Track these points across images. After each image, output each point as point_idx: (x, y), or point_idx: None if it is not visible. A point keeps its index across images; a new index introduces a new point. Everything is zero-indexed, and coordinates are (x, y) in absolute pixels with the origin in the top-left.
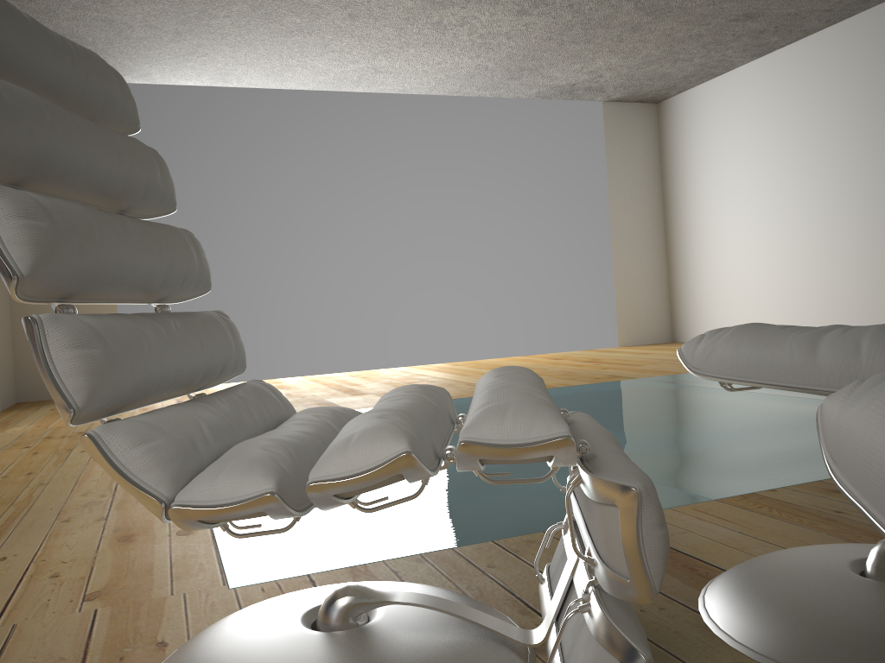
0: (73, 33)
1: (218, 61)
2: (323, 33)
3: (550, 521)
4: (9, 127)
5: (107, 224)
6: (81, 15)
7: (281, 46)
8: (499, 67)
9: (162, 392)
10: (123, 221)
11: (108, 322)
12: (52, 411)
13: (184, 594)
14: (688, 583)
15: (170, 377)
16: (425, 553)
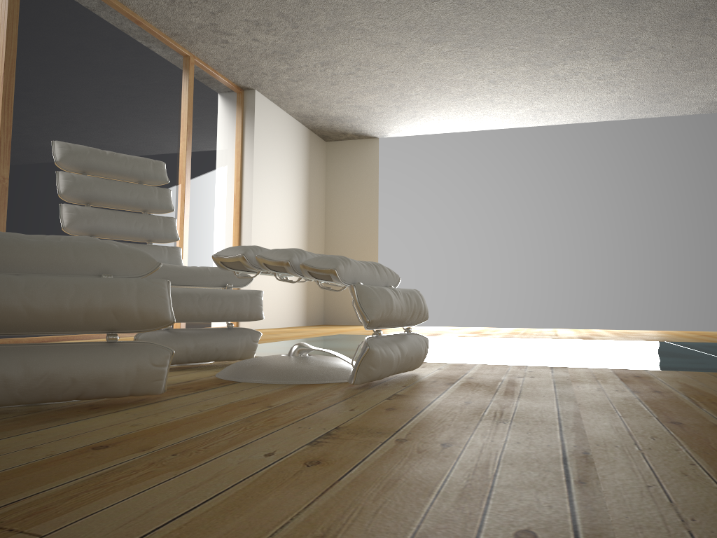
0: (346, 115)
1: (432, 119)
2: (482, 94)
3: None
4: (75, 188)
5: (105, 214)
6: (343, 105)
7: (462, 105)
8: (639, 96)
9: None
10: (118, 213)
11: None
12: (322, 327)
13: None
14: None
15: None
16: None
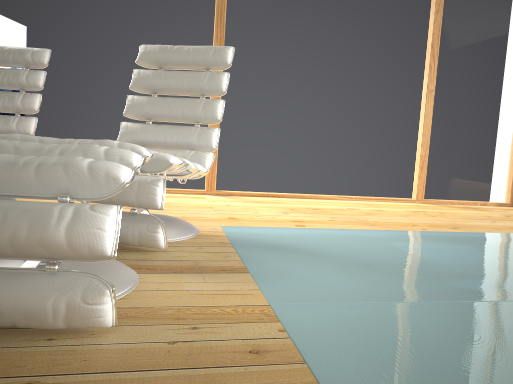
0: None
1: None
2: None
3: (258, 264)
4: (137, 82)
5: (152, 101)
6: None
7: None
8: None
9: (154, 145)
10: (164, 100)
11: (133, 124)
12: None
13: (221, 223)
14: (134, 265)
15: (152, 141)
16: (230, 243)
